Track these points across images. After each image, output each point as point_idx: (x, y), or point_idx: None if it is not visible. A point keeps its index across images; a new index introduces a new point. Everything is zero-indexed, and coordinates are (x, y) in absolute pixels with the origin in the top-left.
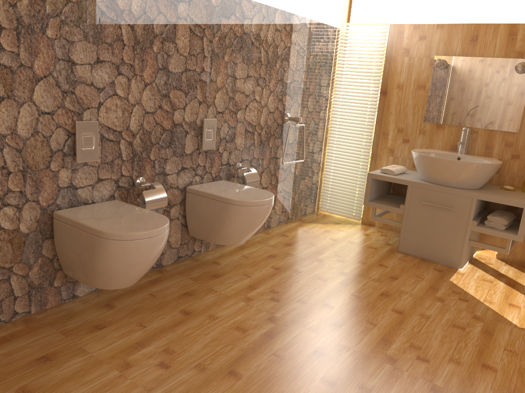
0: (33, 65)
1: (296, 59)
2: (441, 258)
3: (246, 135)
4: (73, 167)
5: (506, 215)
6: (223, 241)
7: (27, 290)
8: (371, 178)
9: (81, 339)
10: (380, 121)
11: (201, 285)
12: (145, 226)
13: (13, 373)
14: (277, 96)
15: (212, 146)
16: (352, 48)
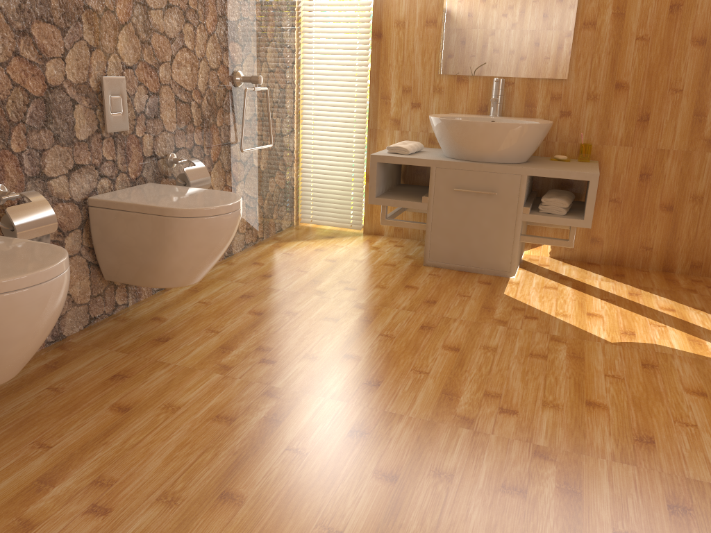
0: None
1: None
2: (486, 265)
3: (179, 107)
4: None
5: (564, 195)
6: (166, 281)
7: None
8: (377, 163)
9: None
10: (376, 79)
11: (140, 358)
12: (21, 267)
13: None
14: (219, 43)
15: (124, 124)
16: None
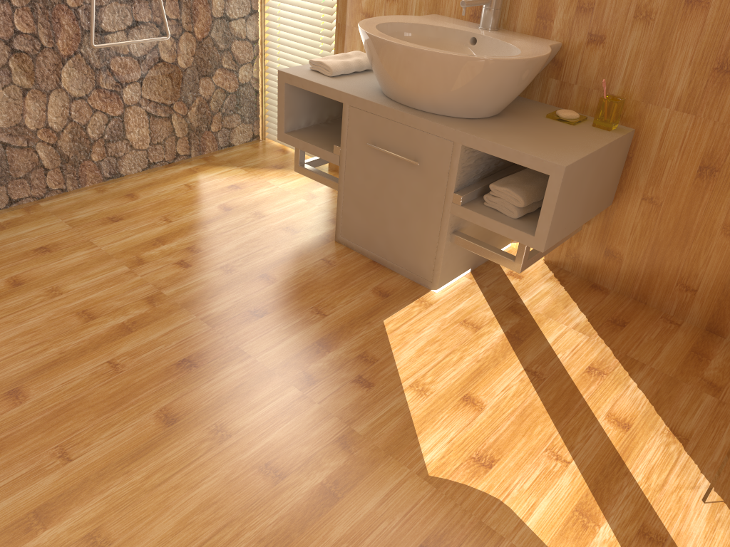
0: None
1: None
2: (404, 264)
3: None
4: None
5: (538, 183)
6: None
7: None
8: (287, 84)
9: None
10: None
11: None
12: None
13: None
14: None
15: None
16: None
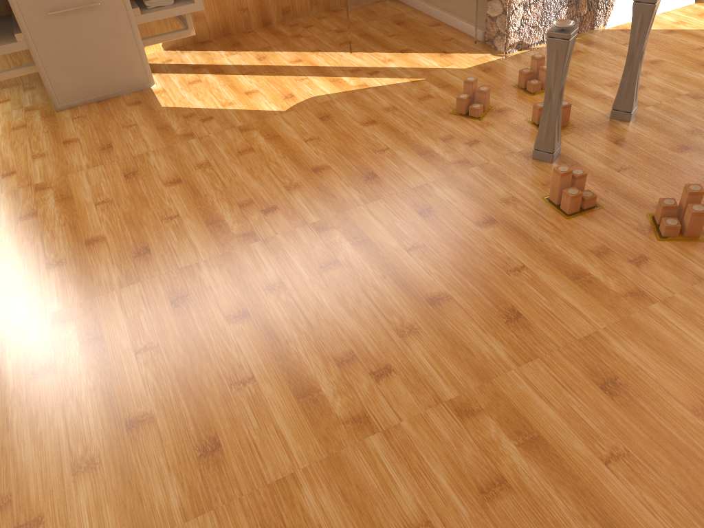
0: None
1: None
2: (122, 85)
3: None
4: None
5: None
6: None
7: None
8: None
9: None
10: None
11: None
12: None
13: None
14: None
15: None
16: None
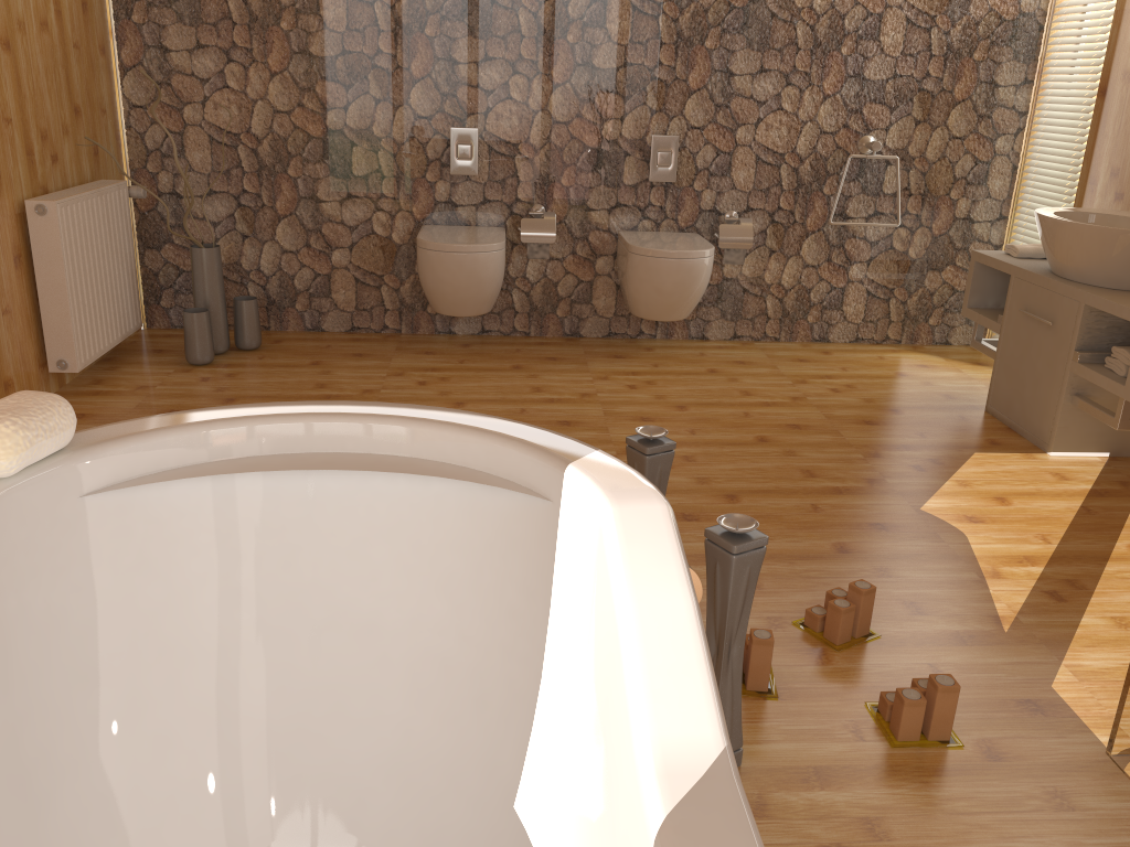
0: (405, 66)
1: (896, 34)
2: (1030, 428)
3: (753, 168)
4: (447, 179)
5: None
6: (634, 309)
7: (393, 304)
8: (977, 262)
9: (402, 354)
10: (1089, 155)
11: (583, 357)
12: (458, 242)
13: (328, 354)
14: (836, 105)
15: (669, 177)
16: (1075, 1)
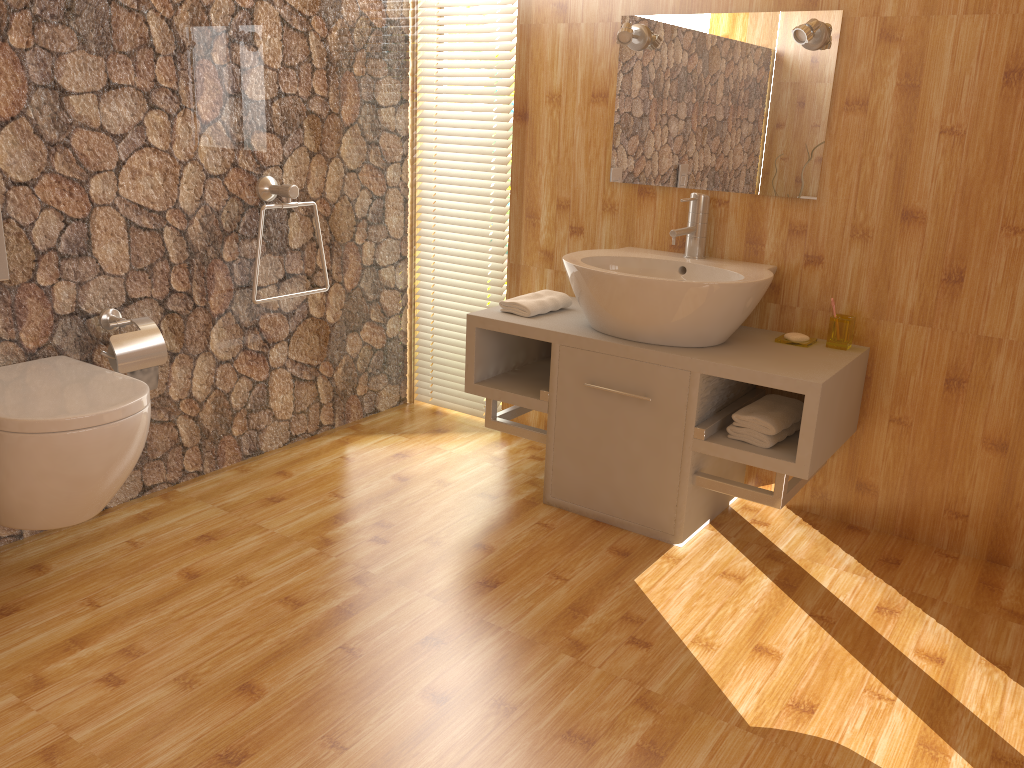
0: None
1: (277, 39)
2: (636, 518)
3: (129, 238)
4: None
5: (782, 409)
6: (17, 520)
7: None
8: (477, 328)
9: None
10: (520, 185)
11: None
12: None
13: None
14: (223, 136)
15: None
16: (448, 11)
